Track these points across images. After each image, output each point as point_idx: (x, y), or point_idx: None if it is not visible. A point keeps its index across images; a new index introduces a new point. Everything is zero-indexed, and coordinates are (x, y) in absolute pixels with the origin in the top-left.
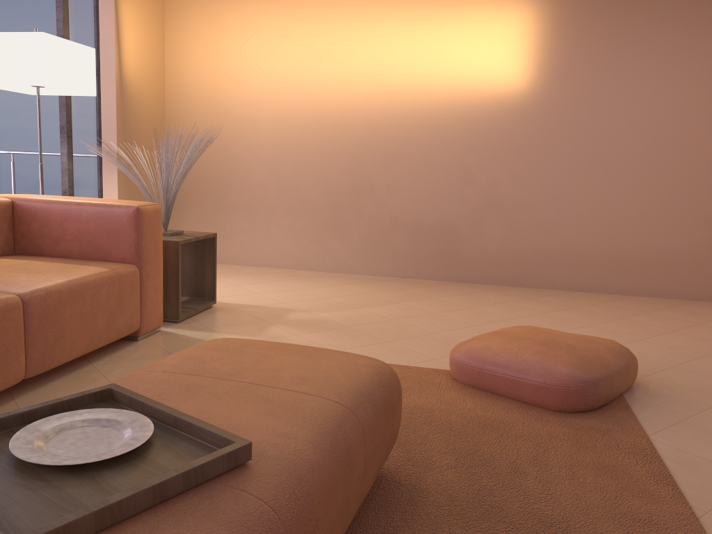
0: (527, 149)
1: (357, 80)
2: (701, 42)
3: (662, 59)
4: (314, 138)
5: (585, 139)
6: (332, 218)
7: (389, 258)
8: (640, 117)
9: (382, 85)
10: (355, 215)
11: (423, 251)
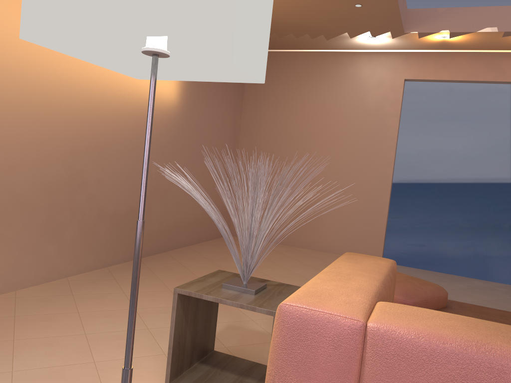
0: (174, 147)
1: (78, 65)
2: (230, 91)
3: (220, 97)
4: (34, 125)
5: (196, 142)
6: (48, 220)
7: (95, 251)
8: (213, 130)
9: (97, 77)
10: (70, 213)
11: (118, 238)
